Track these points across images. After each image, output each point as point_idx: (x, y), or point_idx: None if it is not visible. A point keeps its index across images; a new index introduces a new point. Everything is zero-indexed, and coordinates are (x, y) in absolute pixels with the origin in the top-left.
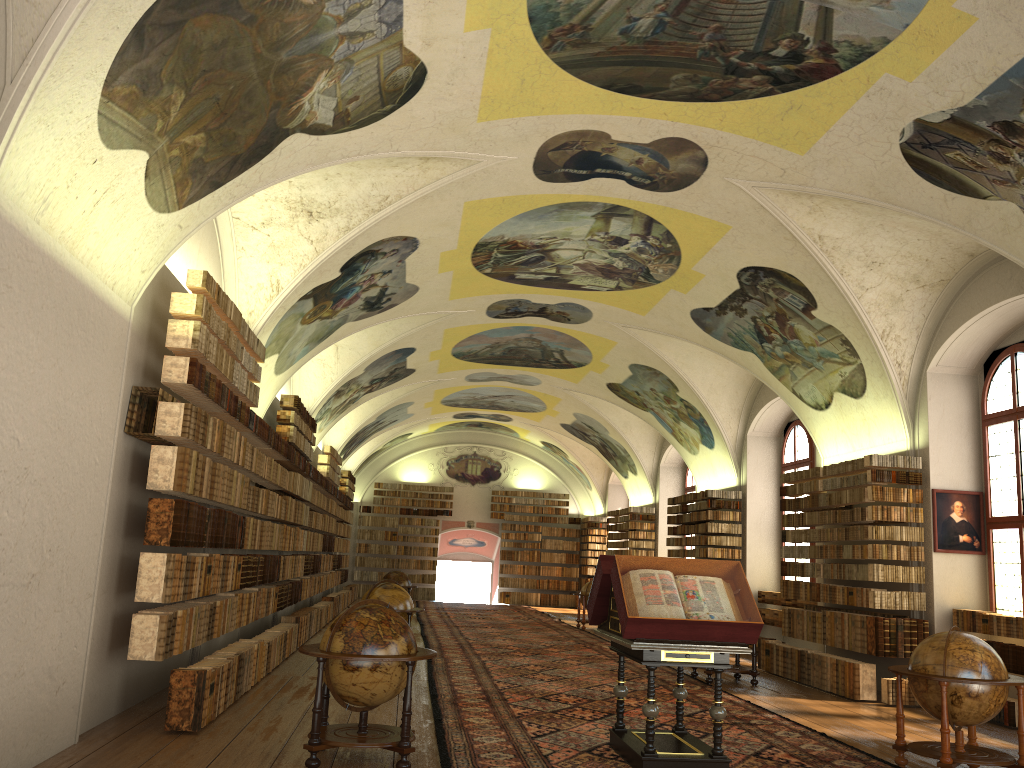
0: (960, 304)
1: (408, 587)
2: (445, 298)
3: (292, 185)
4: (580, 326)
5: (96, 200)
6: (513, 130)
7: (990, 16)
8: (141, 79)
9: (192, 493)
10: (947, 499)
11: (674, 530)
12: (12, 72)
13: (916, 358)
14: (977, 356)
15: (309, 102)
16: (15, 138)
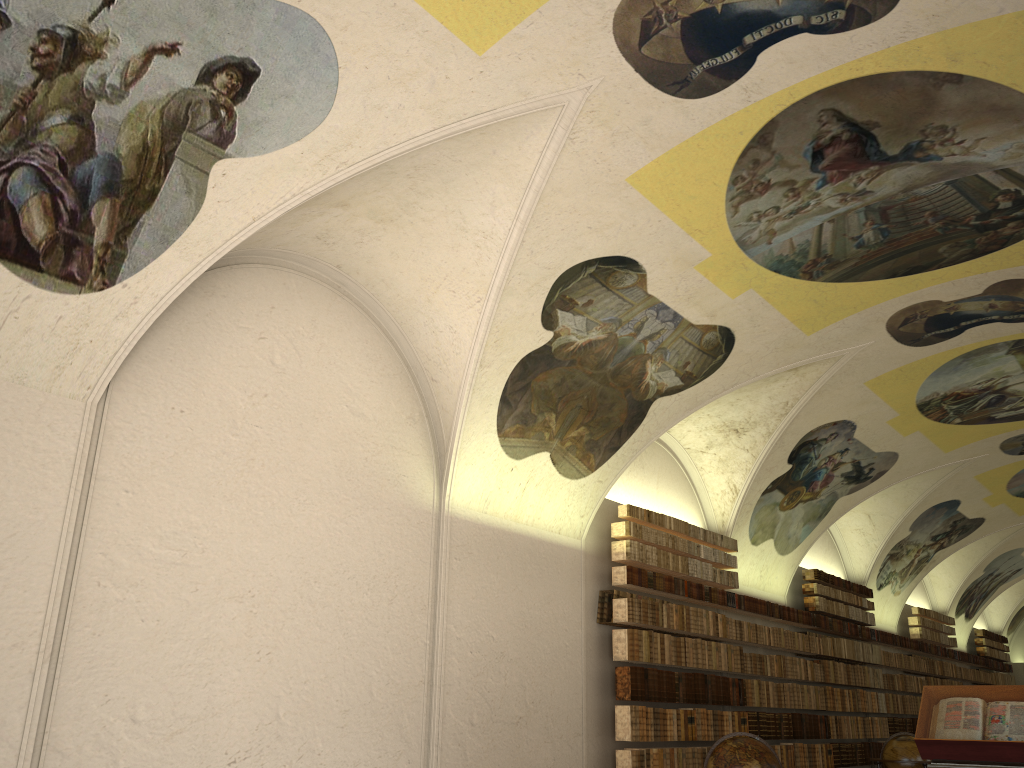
0: None
1: None
2: (938, 452)
3: (711, 416)
4: None
5: (523, 488)
6: (846, 328)
7: None
8: (520, 419)
9: (647, 661)
10: None
11: None
12: (446, 446)
13: None
14: None
15: (652, 379)
16: (454, 477)
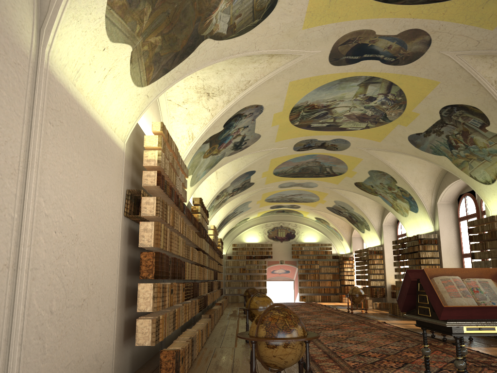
0: None
1: None
2: (273, 141)
3: (199, 78)
4: (342, 152)
5: (105, 75)
6: (321, 33)
7: None
8: None
9: (163, 248)
10: None
11: (398, 257)
12: None
13: None
14: None
15: (215, 18)
16: (60, 26)
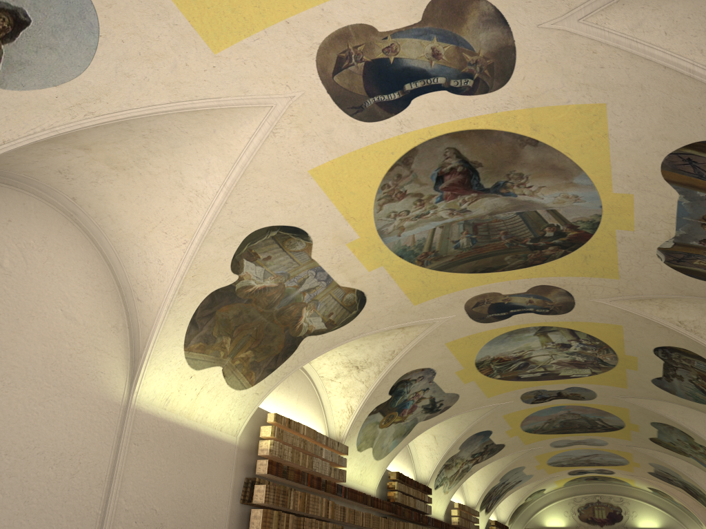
0: None
1: None
2: (484, 397)
3: (341, 355)
4: (594, 400)
5: (197, 392)
6: (440, 303)
7: (637, 191)
8: (203, 338)
9: None
10: None
11: None
12: (141, 353)
13: None
14: None
15: (305, 322)
16: (143, 378)
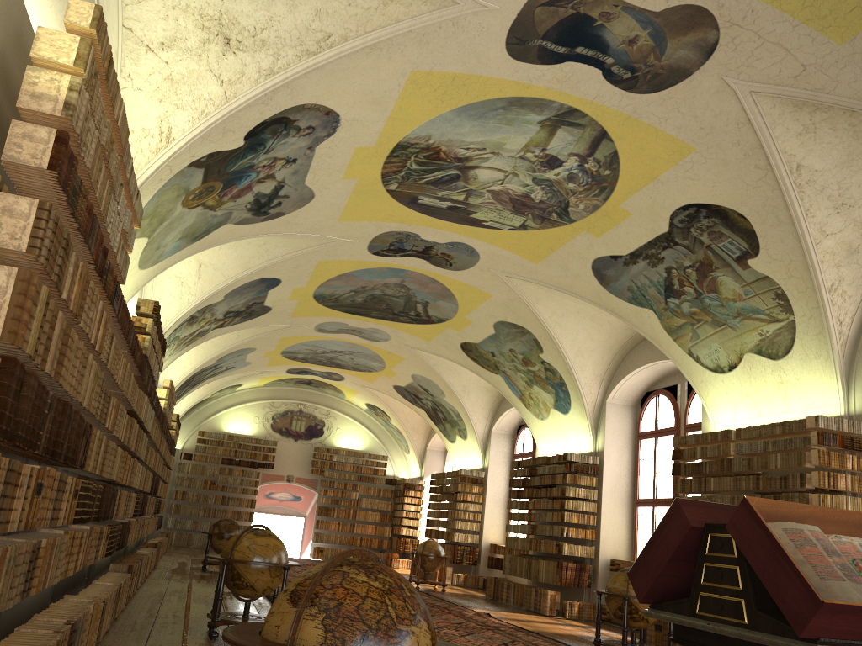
0: None
1: None
2: (335, 218)
3: None
4: (459, 273)
5: None
6: None
7: None
8: None
9: (32, 355)
10: None
11: (518, 493)
12: None
13: (857, 318)
14: None
15: None
16: None
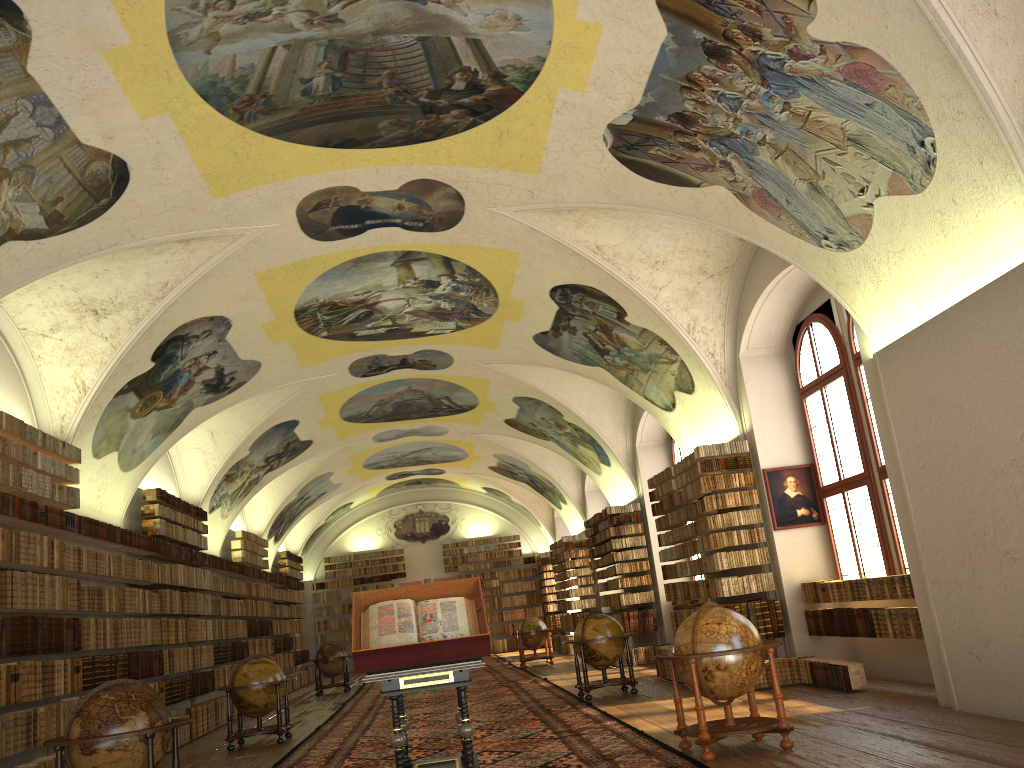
0: (749, 287)
1: (342, 657)
2: (297, 367)
3: (65, 288)
4: (449, 370)
5: None
6: (258, 200)
7: (611, 21)
8: None
9: None
10: (779, 476)
11: (593, 553)
12: None
13: (728, 345)
14: (783, 333)
15: (5, 211)
16: None
